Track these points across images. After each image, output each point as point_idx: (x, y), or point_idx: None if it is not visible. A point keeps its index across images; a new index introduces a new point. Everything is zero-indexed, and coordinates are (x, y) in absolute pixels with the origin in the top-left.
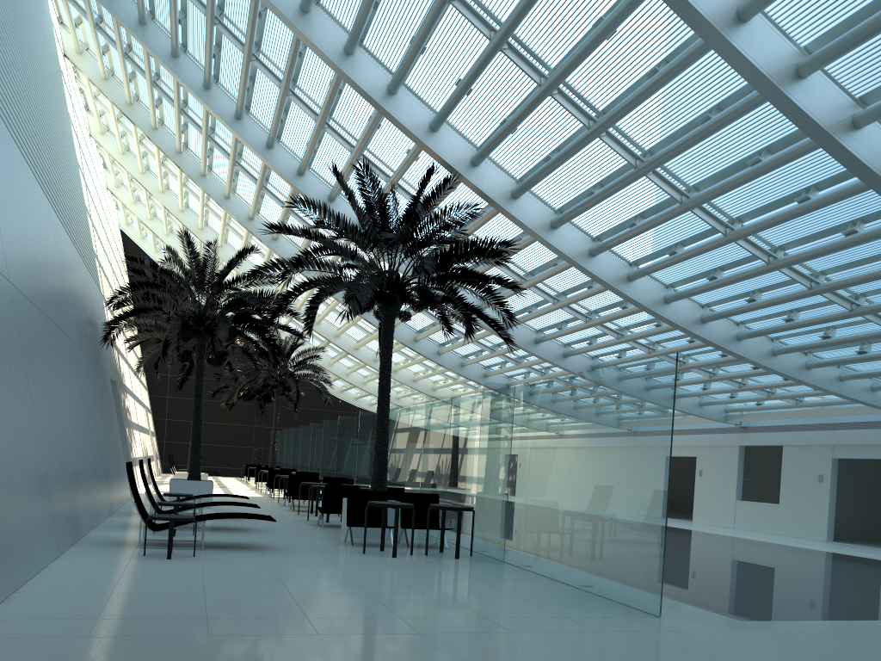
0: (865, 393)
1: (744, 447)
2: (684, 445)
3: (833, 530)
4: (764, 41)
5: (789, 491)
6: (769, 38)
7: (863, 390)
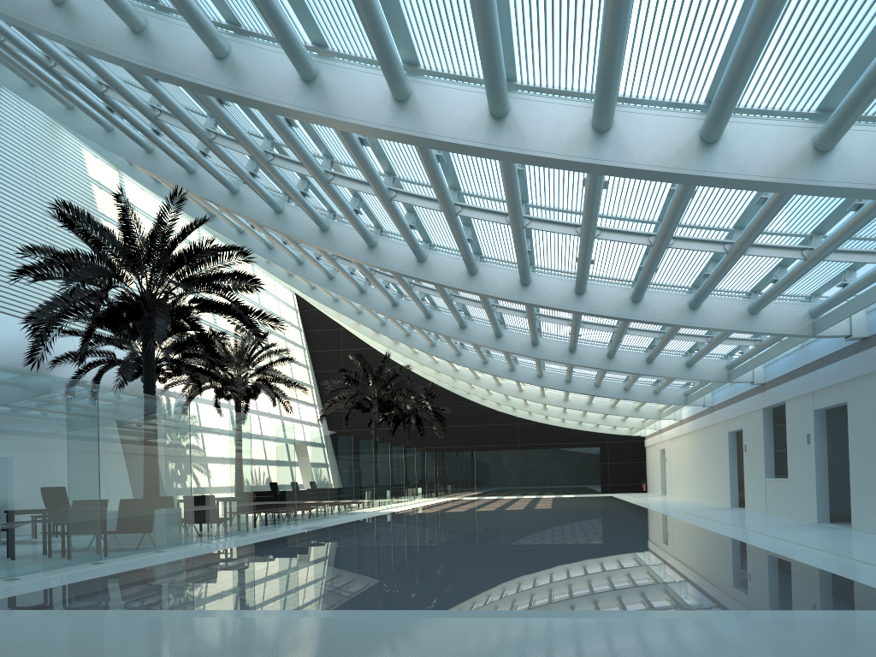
0: (738, 319)
1: (771, 409)
2: (734, 416)
3: (828, 507)
4: None
5: (792, 459)
6: None
7: (734, 315)
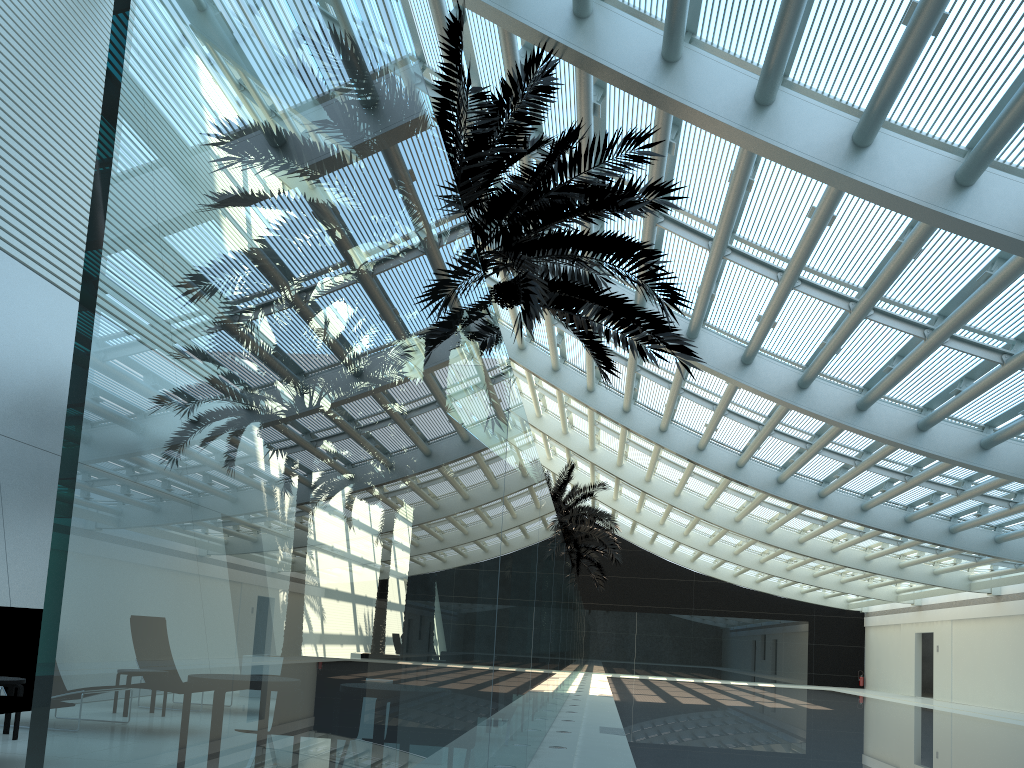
0: None
1: None
2: None
3: None
4: None
5: None
6: None
7: None
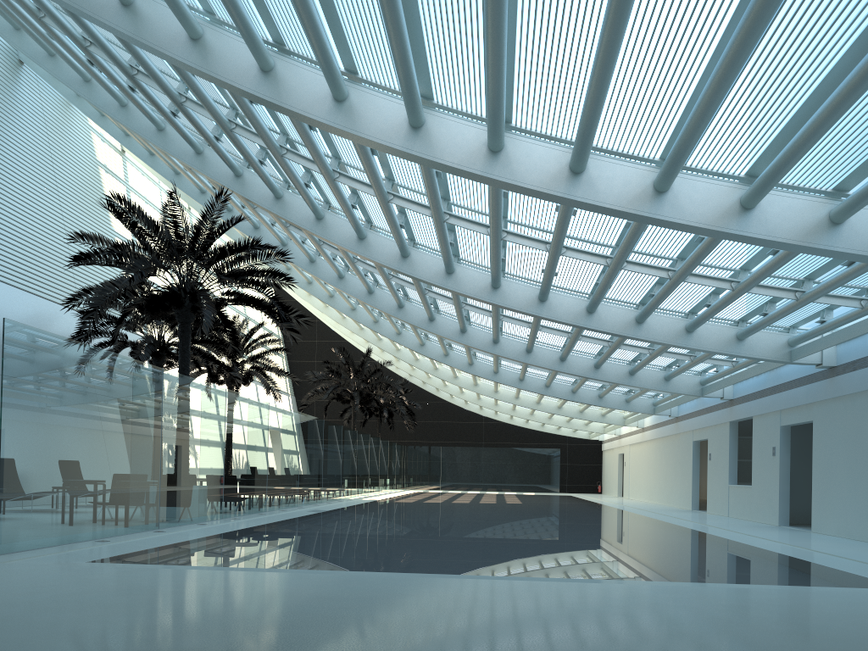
0: (727, 344)
1: (737, 423)
2: (700, 427)
3: (788, 512)
4: (150, 17)
5: (757, 469)
6: (156, 12)
7: (724, 340)
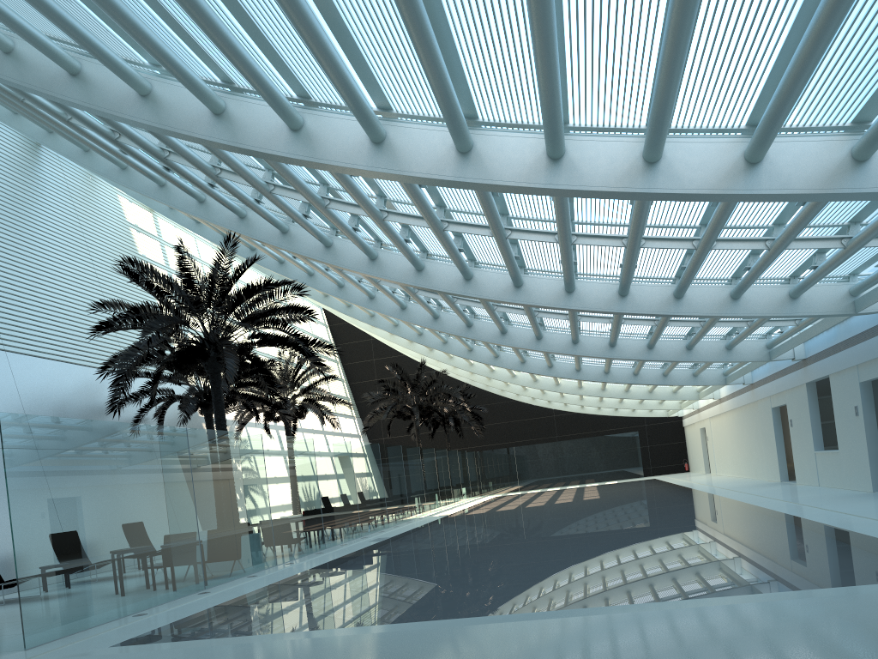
0: (779, 305)
1: (815, 383)
2: (777, 392)
3: None
4: (99, 82)
5: (841, 432)
6: (104, 76)
7: (775, 301)
